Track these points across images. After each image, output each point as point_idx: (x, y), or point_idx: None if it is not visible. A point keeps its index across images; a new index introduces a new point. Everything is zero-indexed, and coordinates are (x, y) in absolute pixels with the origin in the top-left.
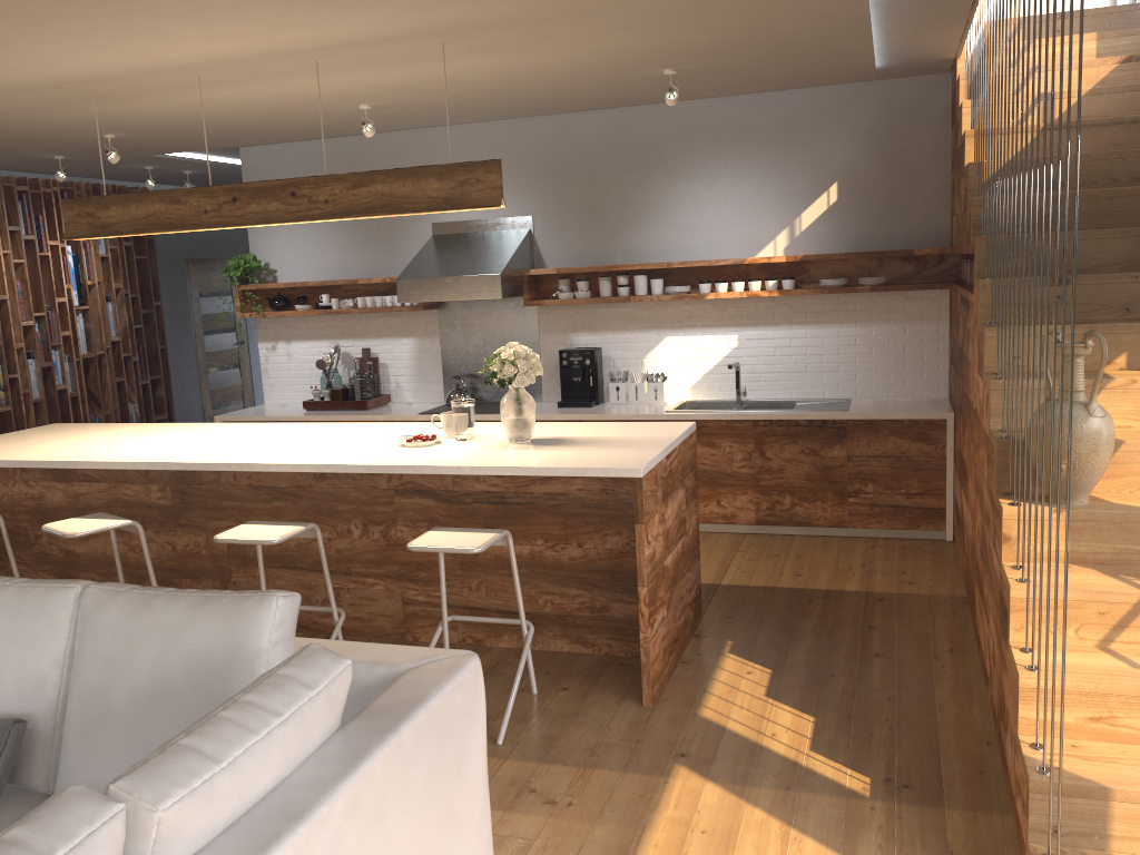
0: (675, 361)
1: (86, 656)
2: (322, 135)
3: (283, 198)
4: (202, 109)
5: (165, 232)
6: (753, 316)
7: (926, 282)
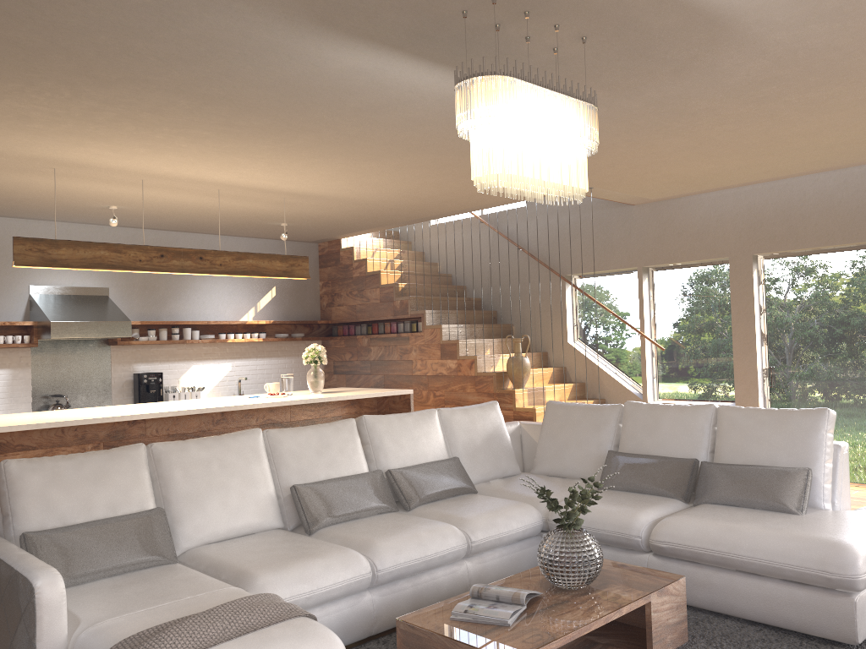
0: (198, 379)
1: (458, 431)
2: (219, 229)
3: (194, 259)
4: (143, 199)
5: (111, 269)
6: (239, 353)
7: (314, 337)
